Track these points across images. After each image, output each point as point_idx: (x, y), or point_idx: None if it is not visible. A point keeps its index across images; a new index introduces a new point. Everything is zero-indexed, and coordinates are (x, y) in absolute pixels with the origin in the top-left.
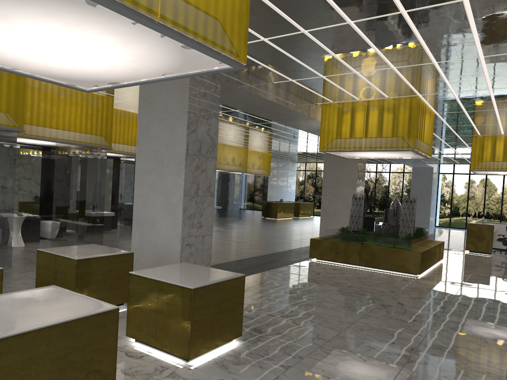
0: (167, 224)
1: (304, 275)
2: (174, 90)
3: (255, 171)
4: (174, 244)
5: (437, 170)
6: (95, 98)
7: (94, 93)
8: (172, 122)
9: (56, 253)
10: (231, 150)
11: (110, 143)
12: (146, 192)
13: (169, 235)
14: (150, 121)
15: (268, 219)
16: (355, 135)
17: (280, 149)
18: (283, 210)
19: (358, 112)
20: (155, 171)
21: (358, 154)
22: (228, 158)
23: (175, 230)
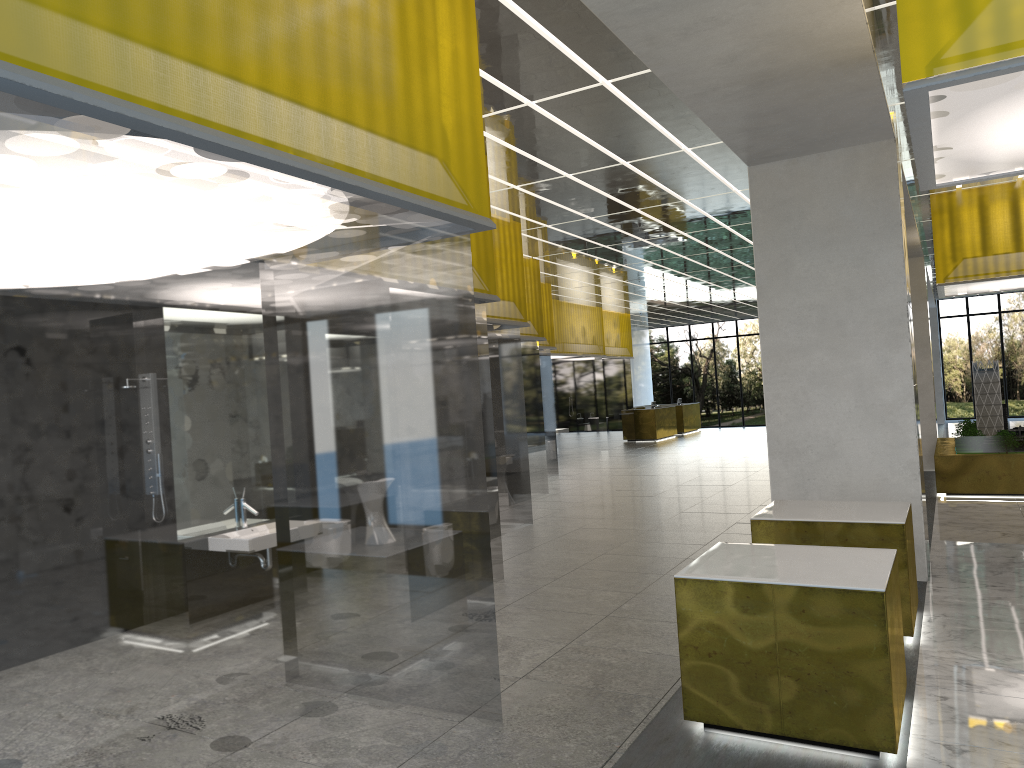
0: (874, 446)
1: (1017, 523)
2: (853, 184)
3: (613, 351)
4: (900, 484)
5: (937, 313)
6: (501, 227)
7: (499, 217)
8: (857, 246)
9: (824, 519)
10: (581, 315)
11: (525, 314)
12: (801, 389)
13: (882, 468)
14: (791, 251)
15: (647, 444)
16: (1018, 247)
17: (665, 303)
18: (663, 422)
19: (1017, 203)
20: (823, 347)
21: (998, 284)
22: (578, 330)
23: (900, 456)
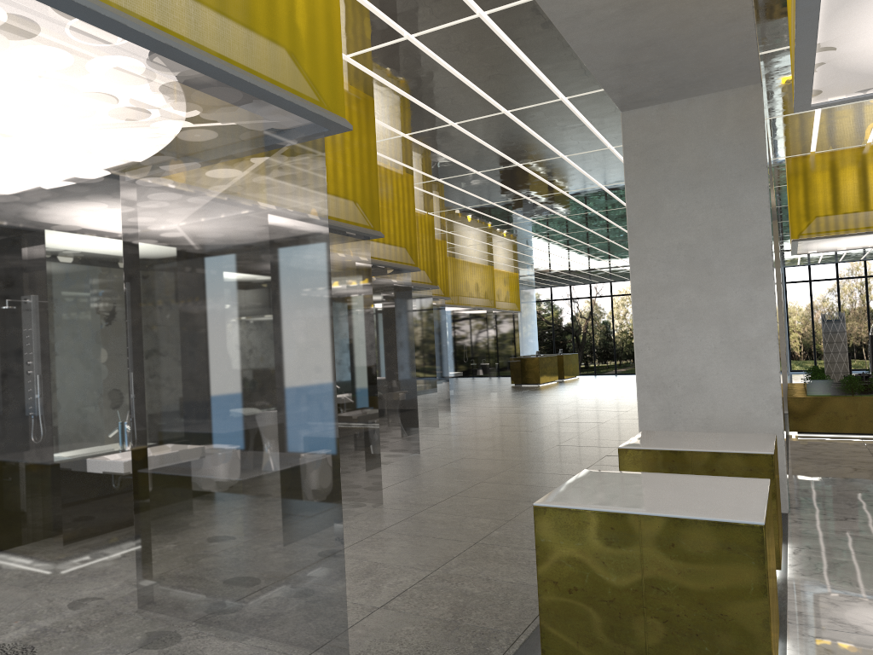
0: (738, 380)
1: (866, 459)
2: (721, 127)
3: (503, 305)
4: (763, 417)
5: (783, 278)
6: (394, 177)
7: (392, 168)
8: (724, 187)
9: (691, 449)
10: (475, 272)
11: (416, 259)
12: (669, 325)
13: (746, 402)
14: (661, 192)
15: (532, 387)
16: (866, 206)
17: (548, 263)
18: (546, 368)
19: (866, 165)
20: (690, 284)
21: (846, 242)
22: (472, 285)
23: (763, 390)
